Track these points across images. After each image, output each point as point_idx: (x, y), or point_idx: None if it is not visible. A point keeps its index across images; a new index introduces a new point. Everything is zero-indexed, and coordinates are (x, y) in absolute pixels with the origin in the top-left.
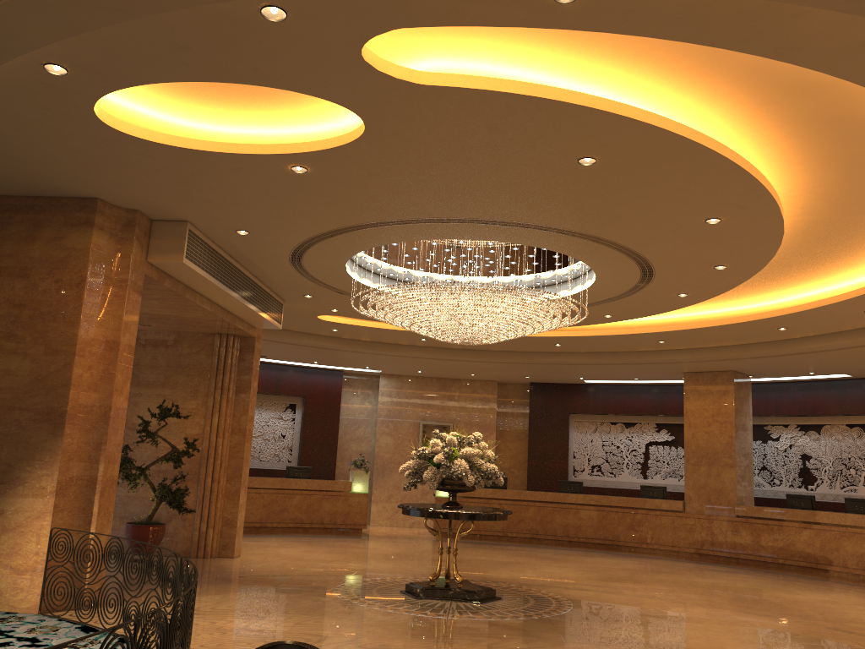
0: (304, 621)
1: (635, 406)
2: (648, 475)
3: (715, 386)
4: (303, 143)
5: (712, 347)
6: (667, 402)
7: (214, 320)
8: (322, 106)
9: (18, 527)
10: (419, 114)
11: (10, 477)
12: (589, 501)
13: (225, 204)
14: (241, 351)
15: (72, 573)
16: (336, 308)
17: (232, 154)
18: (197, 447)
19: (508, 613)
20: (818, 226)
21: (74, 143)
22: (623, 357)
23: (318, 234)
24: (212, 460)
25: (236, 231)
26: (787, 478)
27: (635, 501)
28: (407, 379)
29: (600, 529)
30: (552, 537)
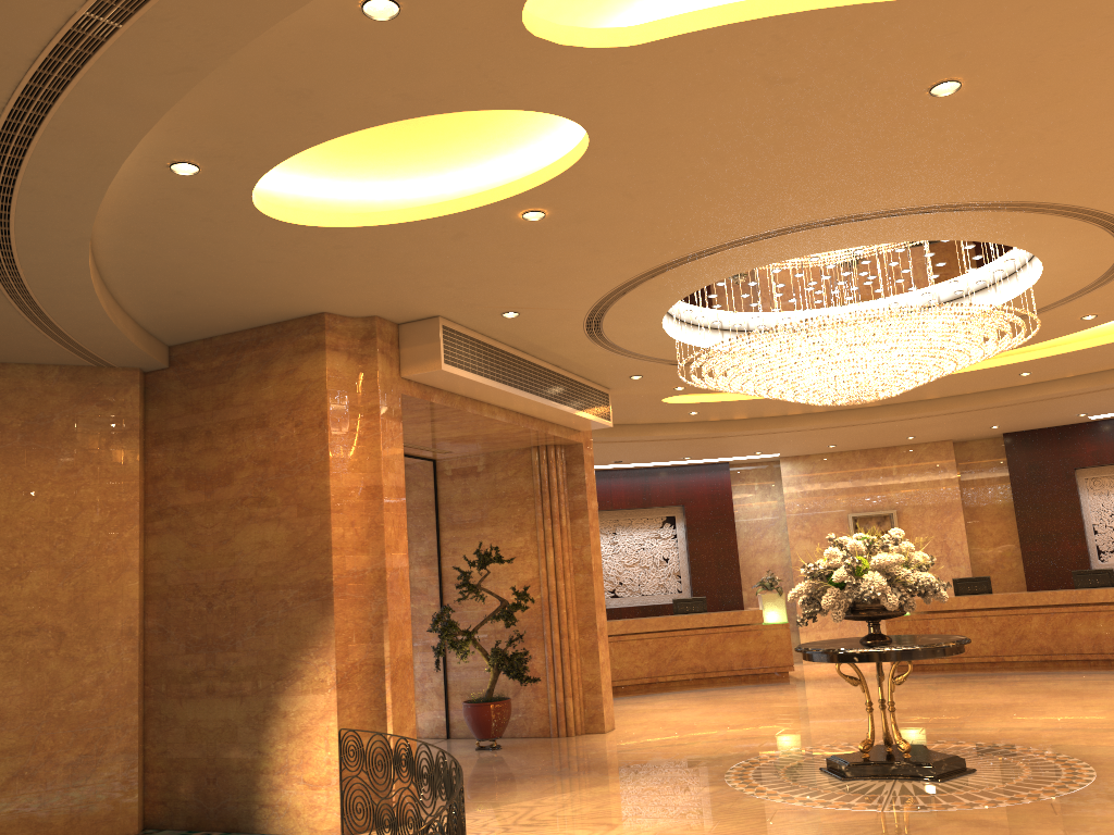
0: (669, 829)
1: None
2: None
3: None
4: (524, 178)
5: None
6: None
7: (519, 432)
8: (536, 120)
9: (303, 732)
10: (652, 91)
11: (286, 670)
12: None
13: (470, 283)
14: (567, 464)
15: (367, 785)
16: (680, 384)
17: (441, 217)
18: (534, 595)
19: (982, 796)
20: None
21: (260, 253)
22: None
23: (604, 295)
24: (555, 610)
25: (501, 314)
26: None
27: None
28: (819, 459)
29: None
30: (1075, 656)
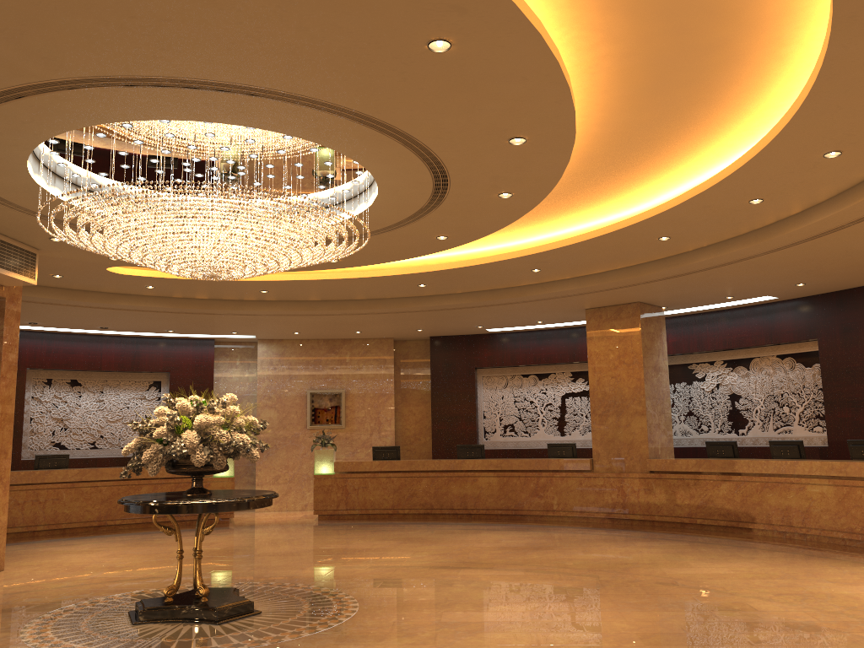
0: None
1: (547, 355)
2: (567, 431)
3: (620, 322)
4: None
5: (600, 273)
6: (581, 347)
7: None
8: None
9: None
10: None
11: None
12: (488, 467)
13: None
14: None
15: None
16: None
17: None
18: None
19: (235, 639)
20: (636, 66)
21: None
22: (504, 294)
23: None
24: None
25: None
26: (716, 423)
27: (538, 463)
28: (290, 344)
29: (501, 498)
30: (448, 510)
